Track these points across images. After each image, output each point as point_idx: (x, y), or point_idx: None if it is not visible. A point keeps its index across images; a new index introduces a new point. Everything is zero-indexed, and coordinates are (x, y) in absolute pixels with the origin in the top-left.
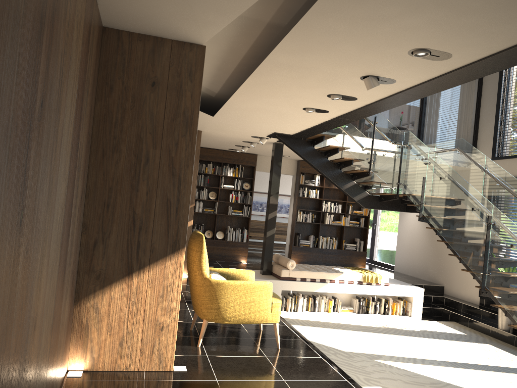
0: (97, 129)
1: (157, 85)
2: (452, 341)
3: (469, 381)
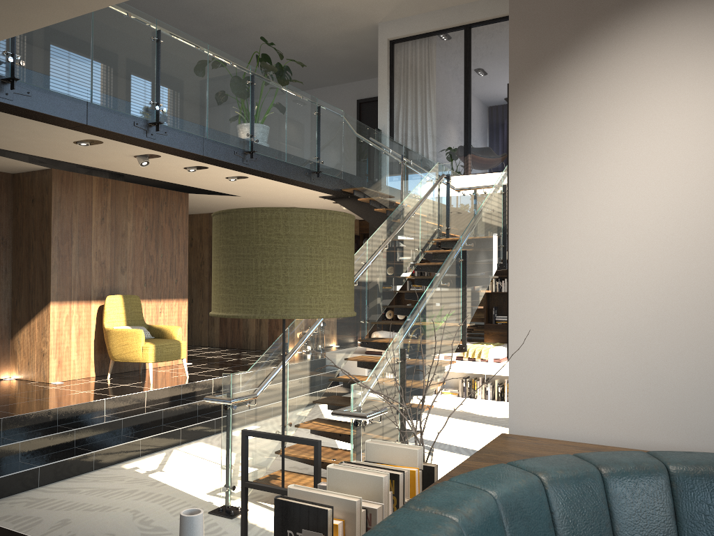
0: (14, 234)
1: (34, 200)
2: (504, 428)
3: None
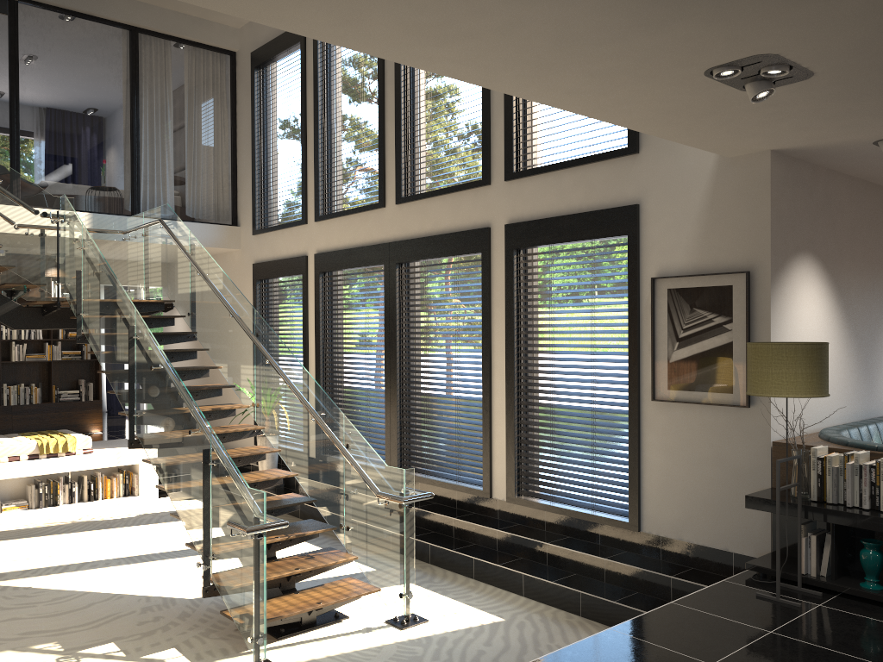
0: None
1: None
2: (176, 522)
3: (131, 580)
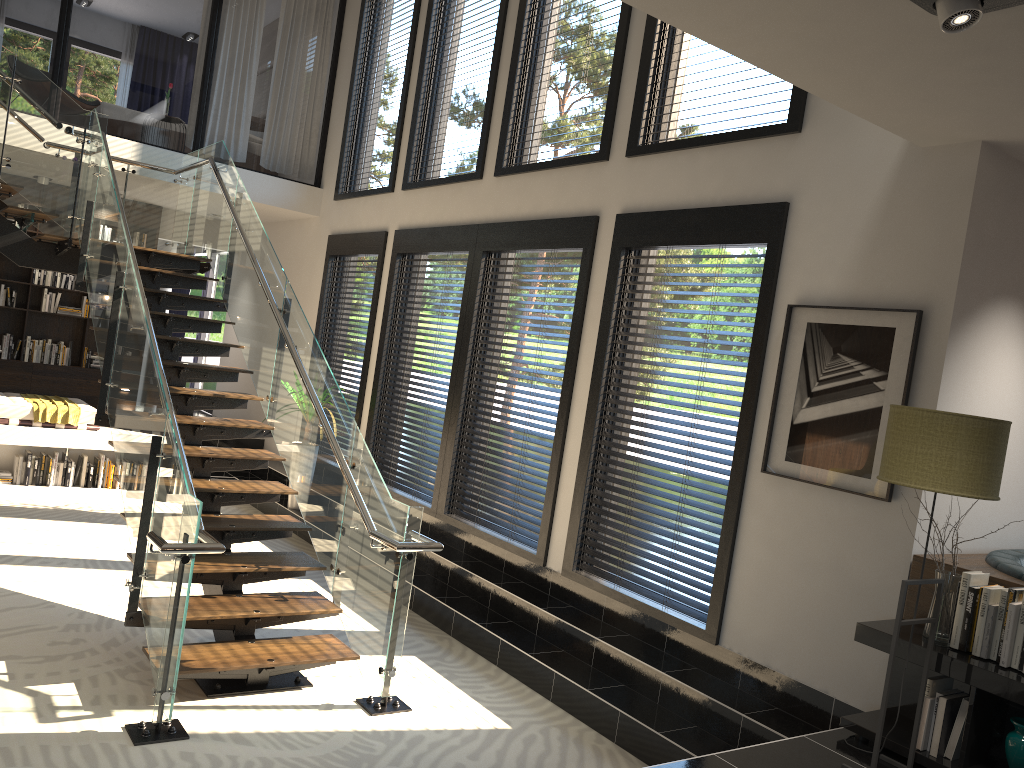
0: None
1: None
2: None
3: (76, 588)
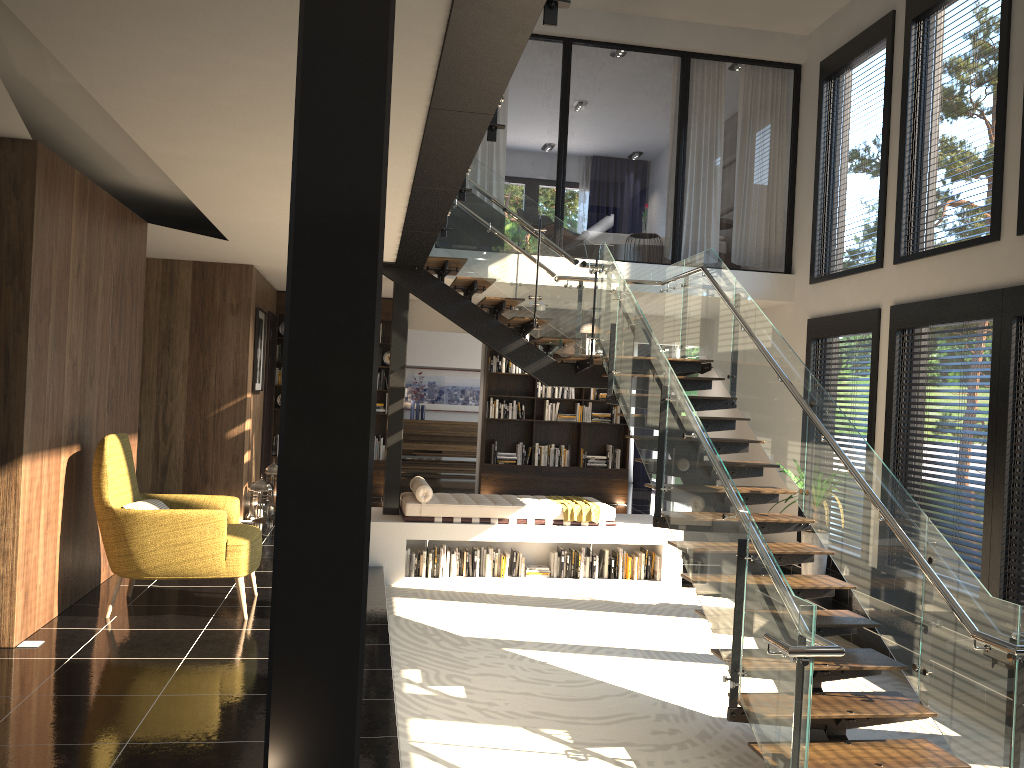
0: None
1: None
2: (699, 619)
3: (646, 678)
